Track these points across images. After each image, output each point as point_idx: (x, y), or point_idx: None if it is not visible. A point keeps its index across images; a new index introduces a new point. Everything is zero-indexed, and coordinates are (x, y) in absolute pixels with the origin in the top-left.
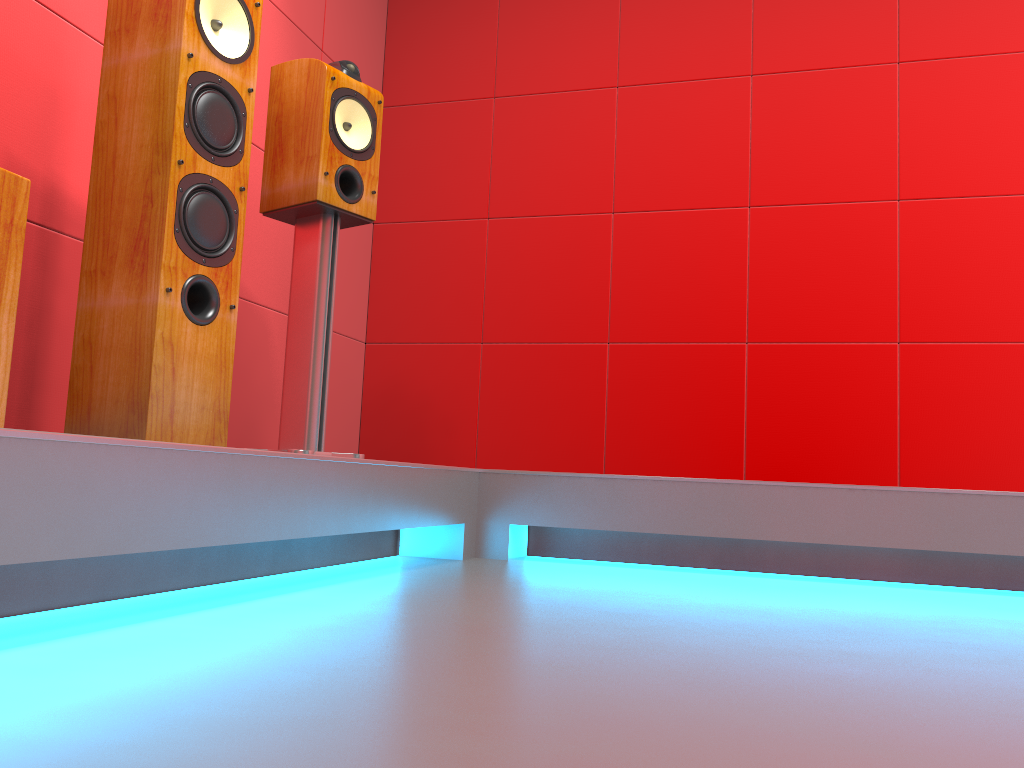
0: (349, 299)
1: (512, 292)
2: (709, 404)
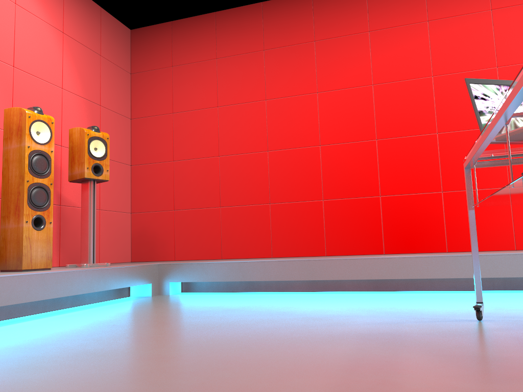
0: (121, 197)
1: (184, 189)
2: (257, 228)
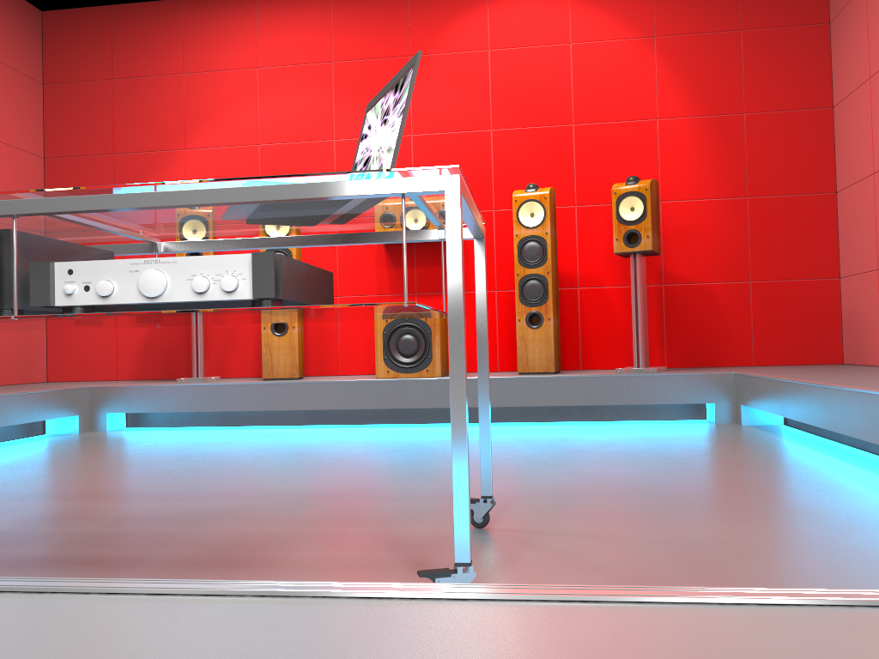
0: (809, 254)
1: None
2: None
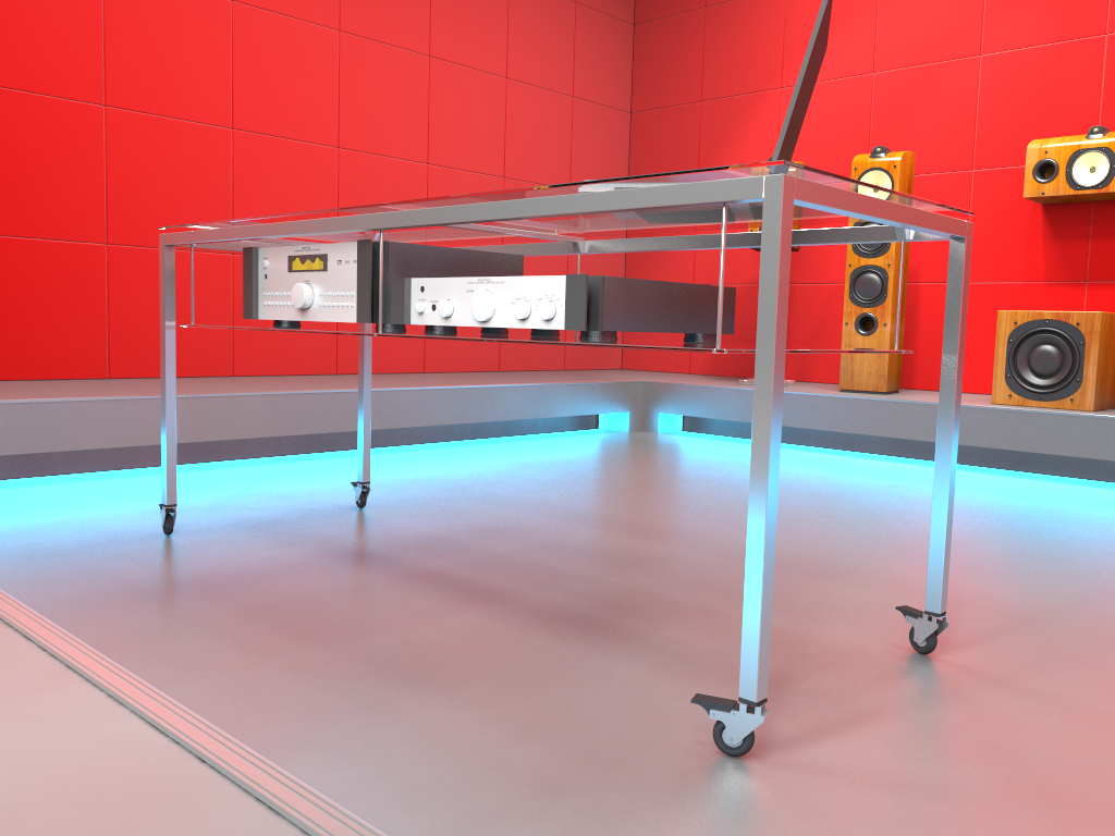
0: None
1: None
2: None
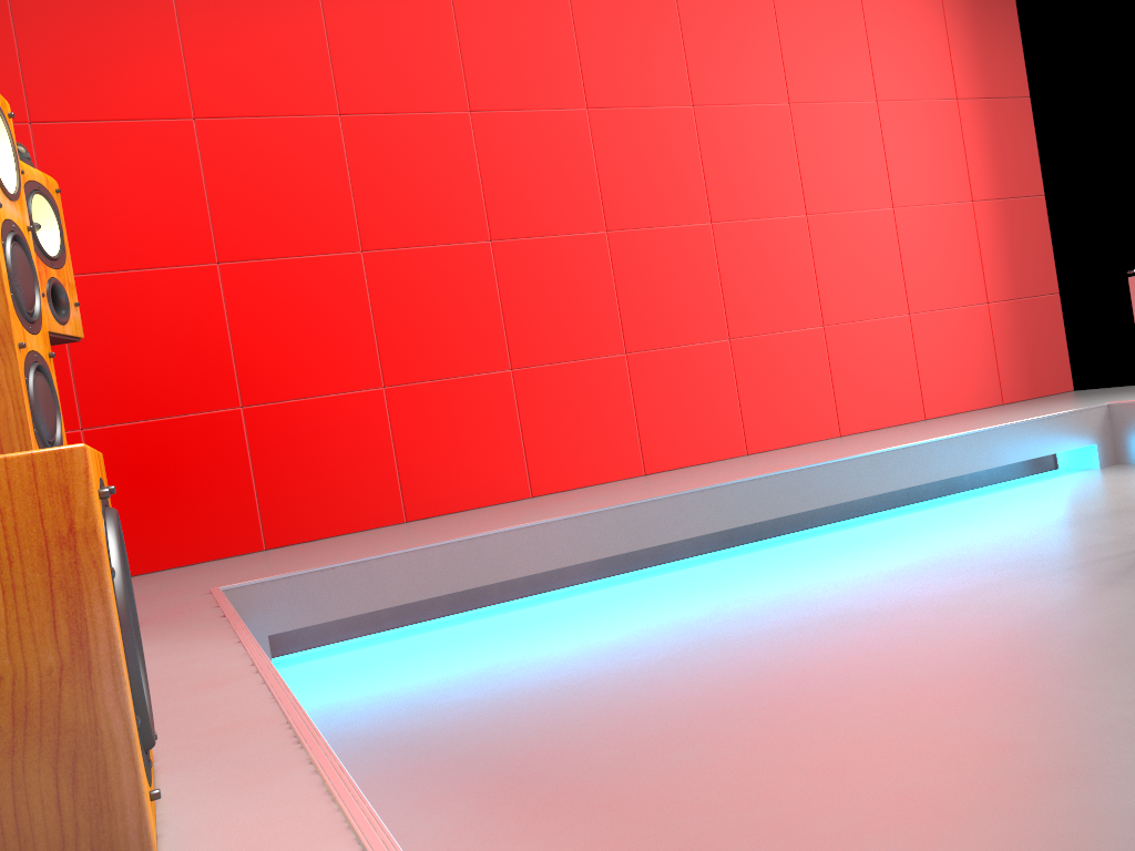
0: None
1: (110, 364)
2: (360, 453)
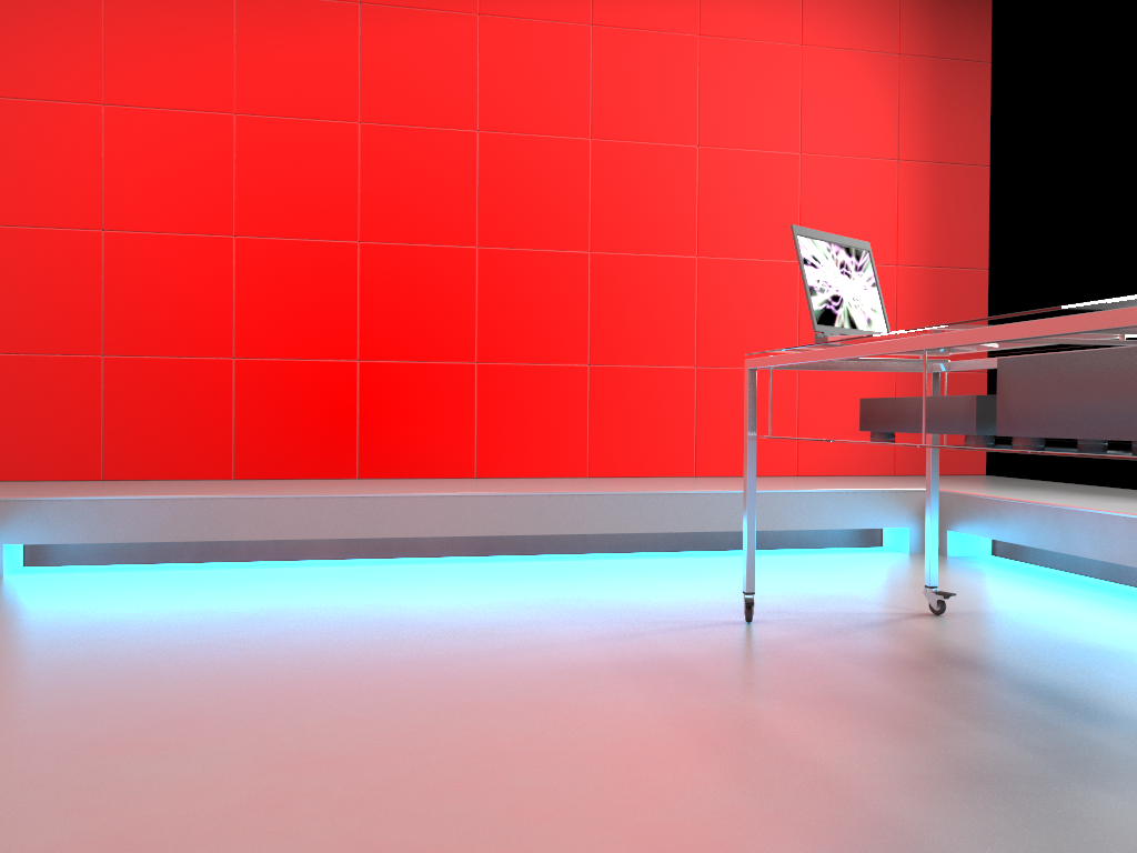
0: None
1: None
2: (201, 412)
